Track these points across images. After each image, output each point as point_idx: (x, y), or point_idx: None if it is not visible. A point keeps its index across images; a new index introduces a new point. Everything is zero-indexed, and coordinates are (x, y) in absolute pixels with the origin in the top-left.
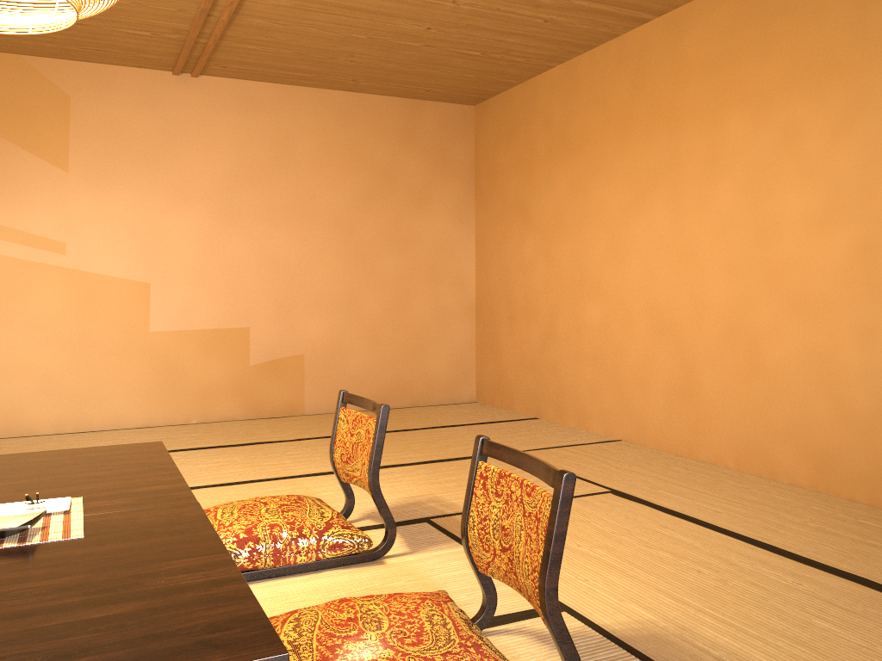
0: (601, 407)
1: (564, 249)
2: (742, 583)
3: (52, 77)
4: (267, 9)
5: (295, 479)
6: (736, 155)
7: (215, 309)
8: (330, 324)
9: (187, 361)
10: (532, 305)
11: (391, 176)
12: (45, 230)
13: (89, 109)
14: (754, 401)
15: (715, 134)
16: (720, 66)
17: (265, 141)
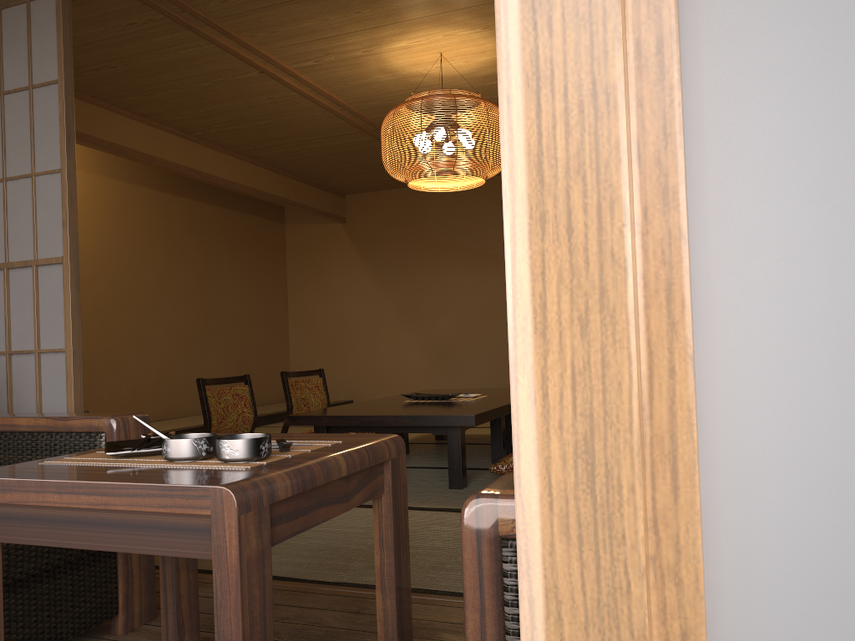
0: None
1: None
2: None
3: None
4: None
5: None
6: None
7: None
8: None
9: None
10: None
11: None
12: None
13: None
14: None
15: None
16: None
17: None
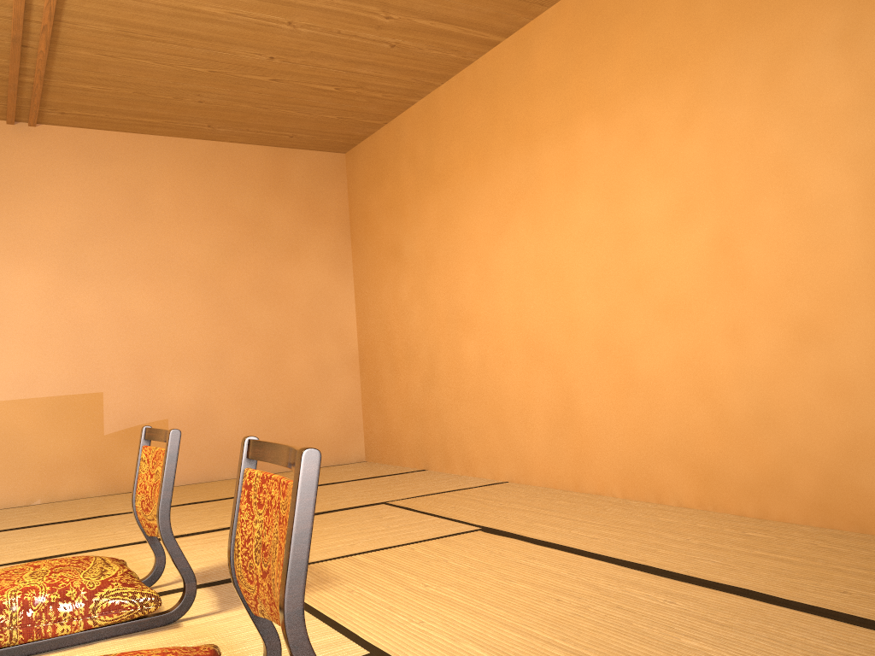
0: (486, 448)
1: (438, 285)
2: (606, 607)
3: None
4: (88, 37)
5: (121, 548)
6: (591, 164)
7: (62, 374)
8: (197, 385)
9: (28, 434)
10: (412, 349)
11: (259, 225)
12: None
13: None
14: (633, 420)
15: (569, 146)
16: (567, 77)
17: (116, 192)
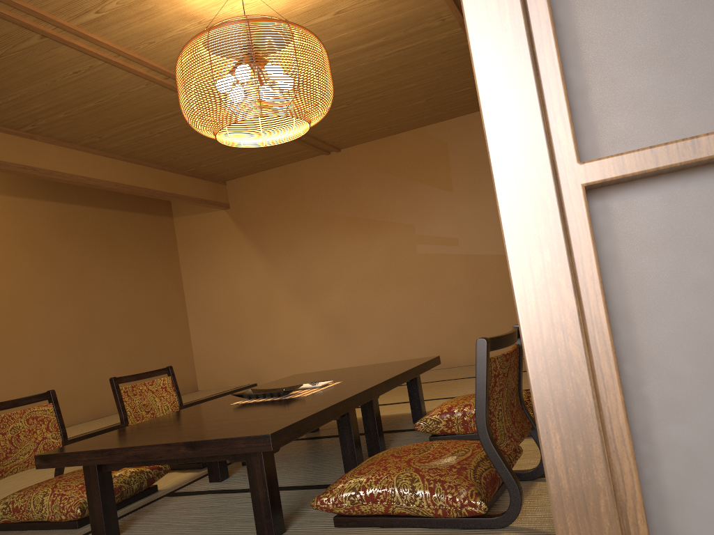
0: None
1: None
2: None
3: (436, 135)
4: None
5: None
6: None
7: None
8: None
9: None
10: None
11: None
12: (445, 232)
13: (459, 148)
14: None
15: None
16: None
17: None
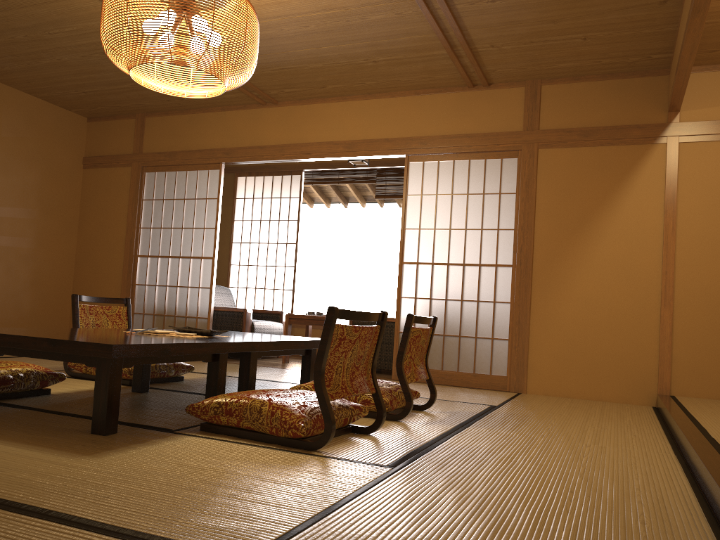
0: None
1: None
2: None
3: None
4: None
5: None
6: None
7: None
8: None
9: None
10: None
11: None
12: None
13: None
14: None
15: None
16: None
17: None
